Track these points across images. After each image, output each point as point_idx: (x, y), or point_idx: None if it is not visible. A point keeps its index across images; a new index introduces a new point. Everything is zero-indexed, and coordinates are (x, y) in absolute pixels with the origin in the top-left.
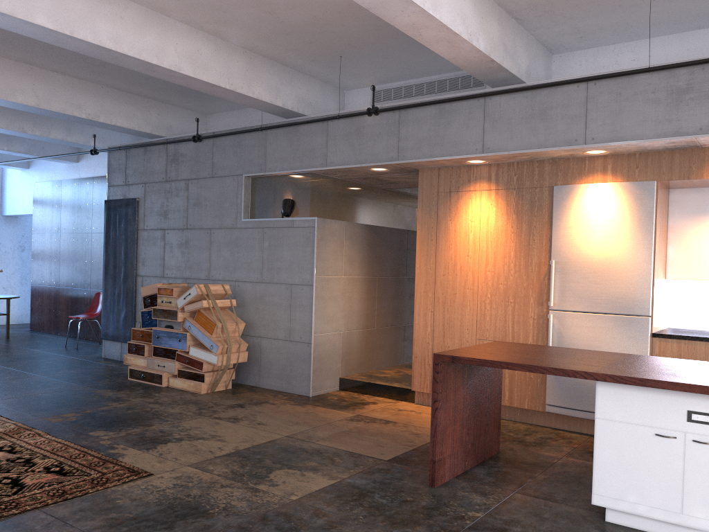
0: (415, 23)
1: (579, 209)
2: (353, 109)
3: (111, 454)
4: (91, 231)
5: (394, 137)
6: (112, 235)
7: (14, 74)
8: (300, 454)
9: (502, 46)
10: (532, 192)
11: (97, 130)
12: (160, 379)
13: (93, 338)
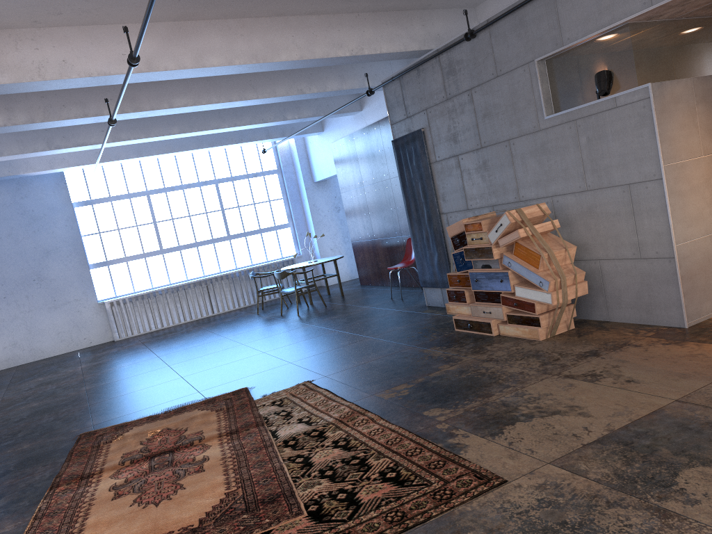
0: None
1: None
2: None
3: (450, 445)
4: (389, 177)
5: None
6: (406, 177)
7: (272, 32)
8: (711, 434)
9: None
10: None
11: (369, 68)
12: (488, 327)
13: (415, 284)
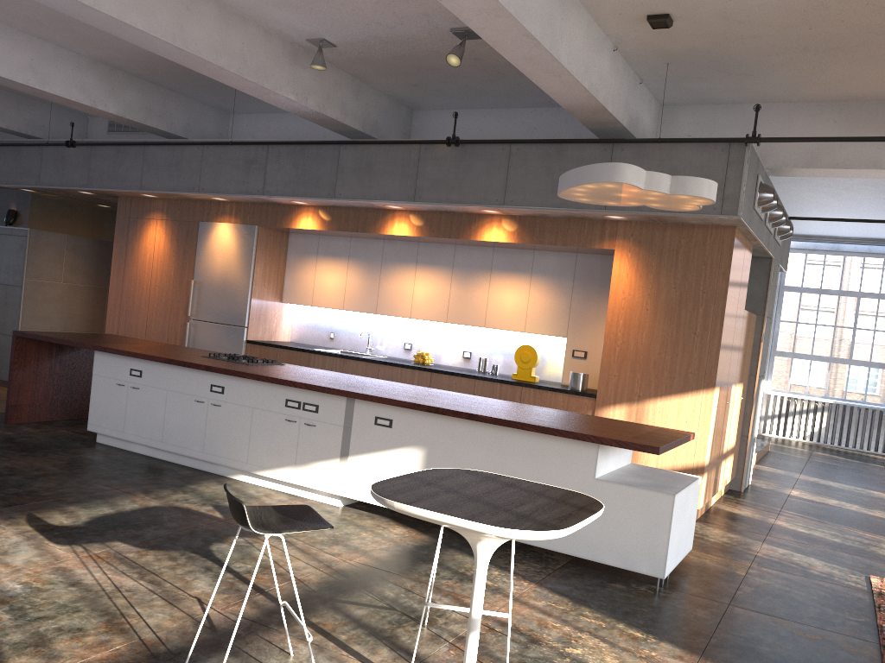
0: (33, 91)
1: (211, 242)
2: (61, 139)
3: None
4: None
5: (86, 168)
6: None
7: None
8: None
9: (144, 109)
10: (188, 225)
11: None
12: None
13: None
